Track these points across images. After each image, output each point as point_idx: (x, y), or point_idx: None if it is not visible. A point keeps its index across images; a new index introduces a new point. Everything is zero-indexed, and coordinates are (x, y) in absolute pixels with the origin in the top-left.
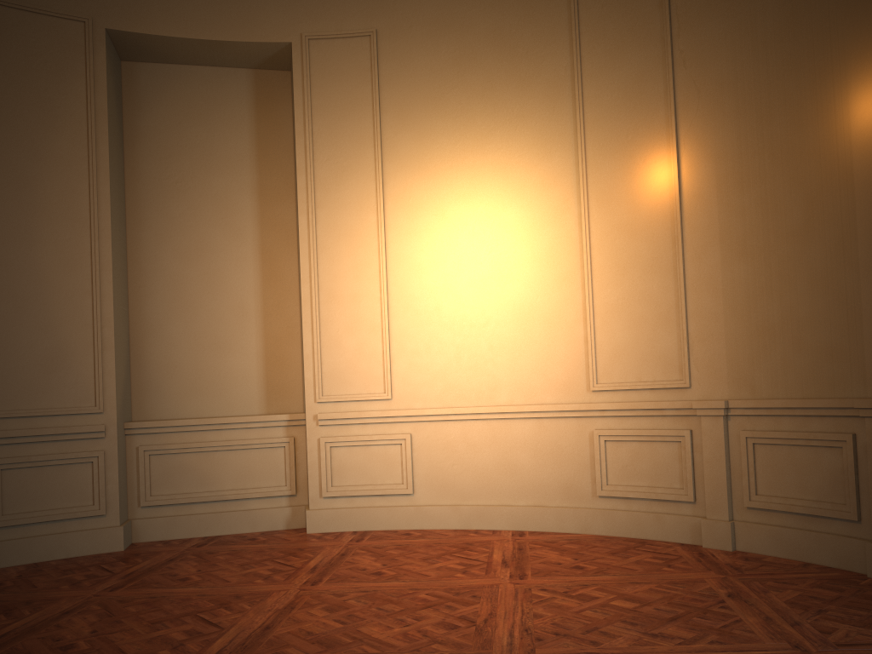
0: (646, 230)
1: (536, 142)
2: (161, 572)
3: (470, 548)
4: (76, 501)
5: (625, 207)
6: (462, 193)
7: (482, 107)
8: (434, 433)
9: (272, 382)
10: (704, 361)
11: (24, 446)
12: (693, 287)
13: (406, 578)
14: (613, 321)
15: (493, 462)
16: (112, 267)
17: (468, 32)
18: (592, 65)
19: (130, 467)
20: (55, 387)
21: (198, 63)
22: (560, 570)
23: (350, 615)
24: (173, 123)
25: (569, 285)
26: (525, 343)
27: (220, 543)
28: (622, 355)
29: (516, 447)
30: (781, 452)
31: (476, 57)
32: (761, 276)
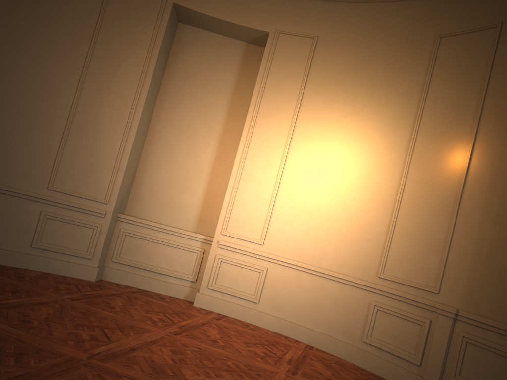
0: (440, 190)
1: (390, 121)
2: (103, 299)
3: (275, 346)
4: (78, 247)
5: (431, 172)
6: (338, 139)
7: (364, 93)
8: (280, 272)
9: (203, 216)
10: (451, 280)
11: (62, 209)
12: (458, 233)
13: (228, 350)
14: (403, 239)
15: (308, 300)
16: (137, 128)
17: (370, 49)
18: (436, 83)
19: (113, 238)
20: (87, 183)
21: (218, 32)
22: (319, 377)
23: (182, 359)
24: (195, 61)
25: (384, 210)
26: (348, 236)
27: (145, 295)
28: (402, 261)
29: (324, 296)
30: (482, 353)
31: (370, 63)
32: (502, 238)
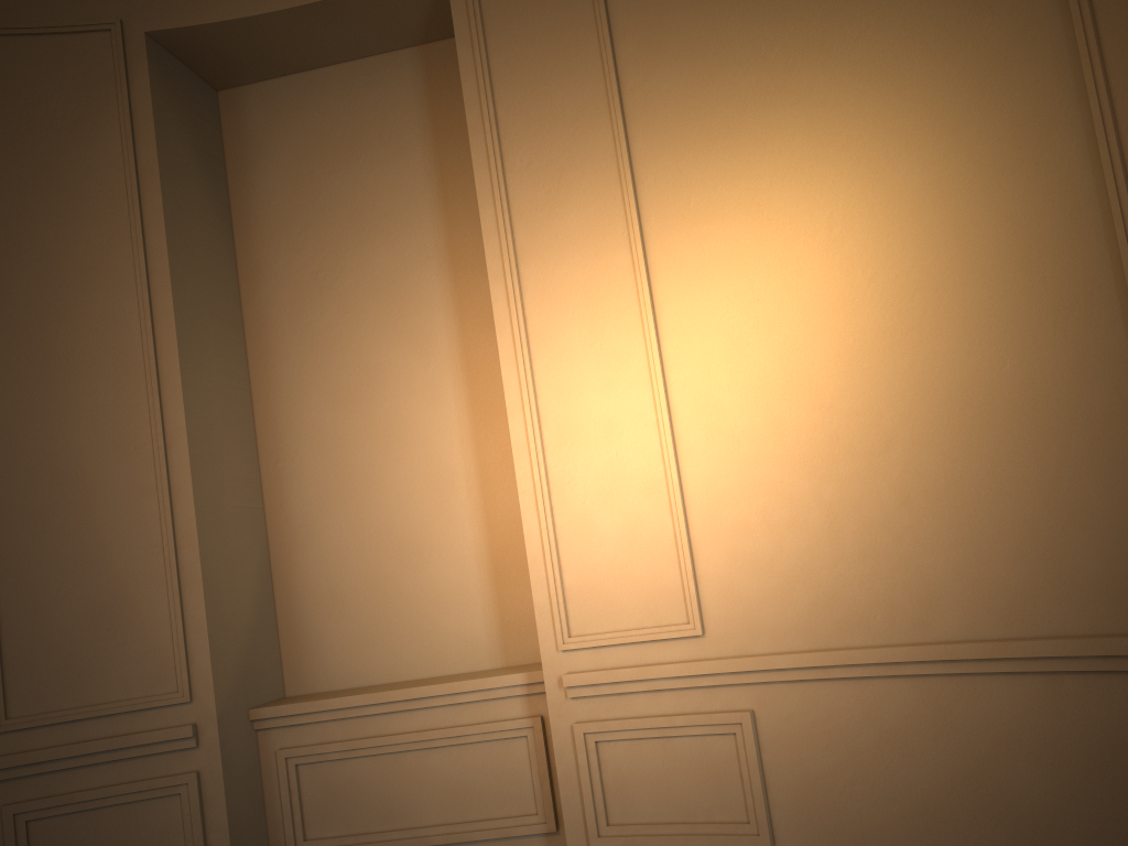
0: None
1: None
2: None
3: None
4: None
5: None
6: (795, 159)
7: None
8: (803, 709)
9: (508, 607)
10: None
11: (64, 775)
12: None
13: None
14: None
15: (947, 782)
16: (189, 439)
17: None
18: None
19: (269, 789)
20: (109, 665)
21: (329, 60)
22: None
23: None
24: (302, 172)
25: (1085, 318)
26: (989, 483)
27: None
28: None
29: (1000, 746)
30: None
31: None
32: None
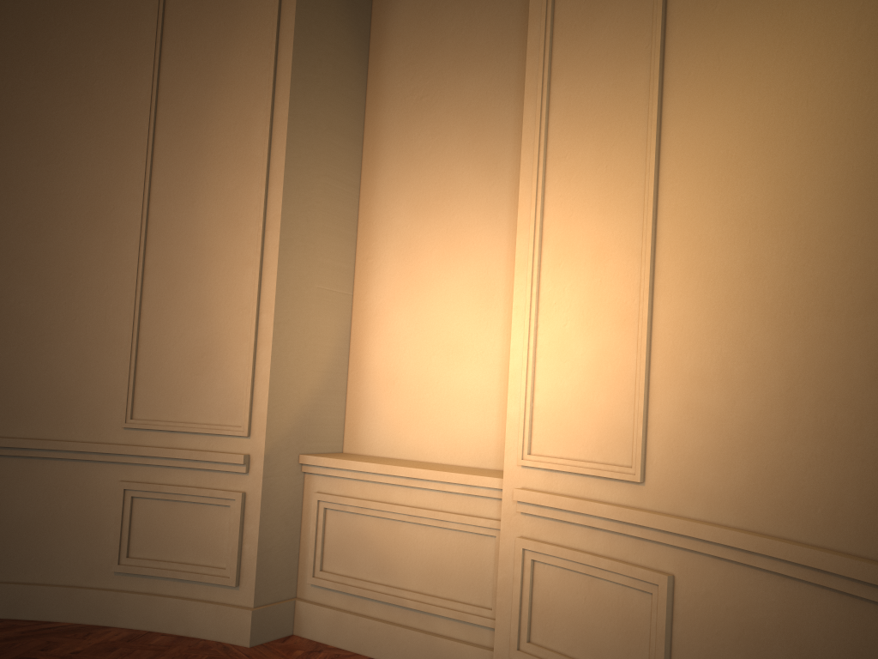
0: None
1: None
2: None
3: None
4: (208, 559)
5: None
6: None
7: None
8: (721, 591)
9: None
10: None
11: (160, 470)
12: None
13: None
14: None
15: None
16: (283, 225)
17: None
18: None
19: (305, 522)
20: (201, 395)
21: None
22: None
23: None
24: (425, 8)
25: None
26: None
27: None
28: None
29: None
30: None
31: None
32: None
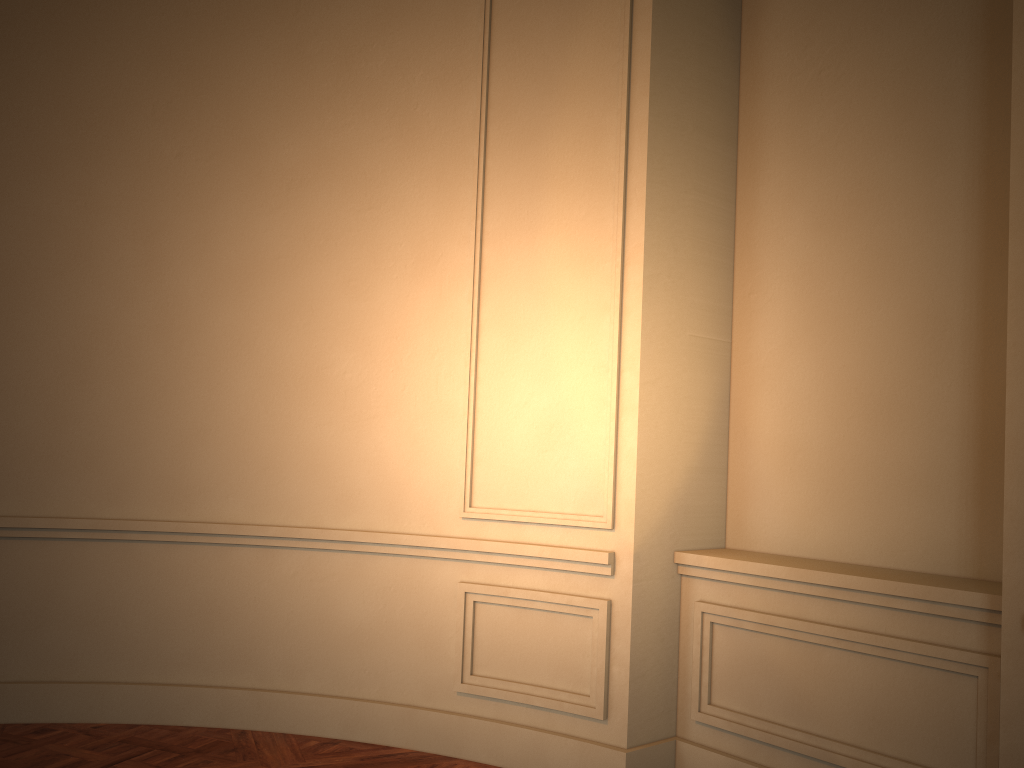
0: None
1: None
2: None
3: None
4: (567, 682)
5: None
6: None
7: None
8: None
9: (993, 502)
10: None
11: (506, 570)
12: None
13: None
14: None
15: None
16: (646, 258)
17: None
18: None
19: (684, 639)
20: (551, 477)
21: None
22: None
23: None
24: None
25: None
26: None
27: None
28: None
29: None
30: None
31: None
32: None
